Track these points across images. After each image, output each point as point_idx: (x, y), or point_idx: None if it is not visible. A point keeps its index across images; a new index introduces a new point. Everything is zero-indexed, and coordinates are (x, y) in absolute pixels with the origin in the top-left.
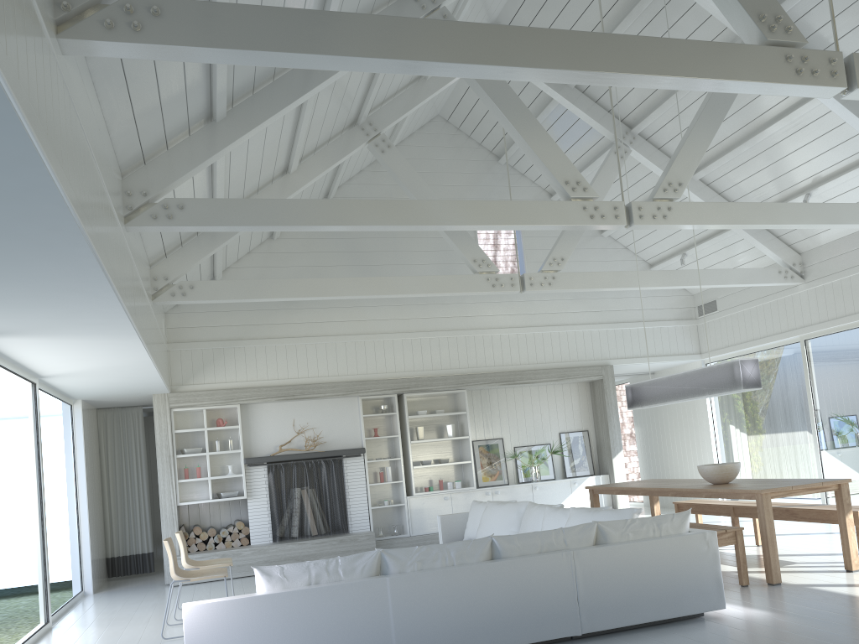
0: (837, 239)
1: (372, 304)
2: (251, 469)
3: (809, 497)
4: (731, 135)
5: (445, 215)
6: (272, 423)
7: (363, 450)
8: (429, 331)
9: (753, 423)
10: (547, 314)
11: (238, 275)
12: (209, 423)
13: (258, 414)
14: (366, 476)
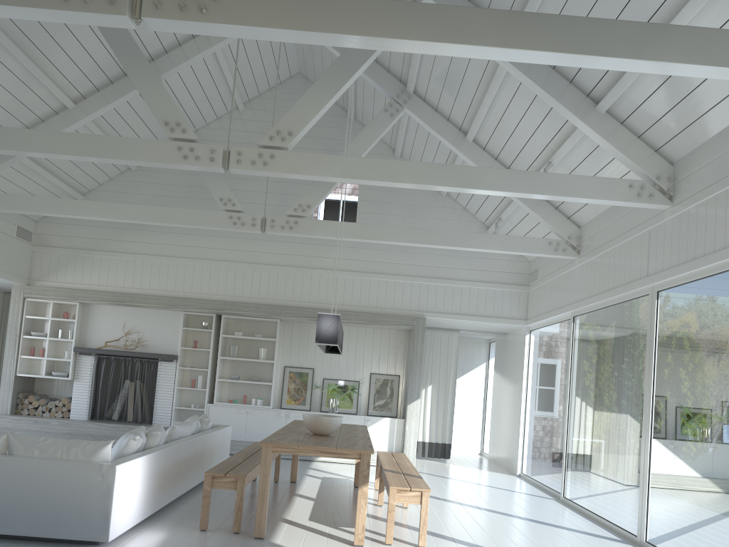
0: (599, 214)
1: (207, 234)
2: (81, 357)
3: (559, 478)
4: (474, 97)
5: (38, 144)
6: (106, 323)
7: (173, 357)
8: (253, 263)
9: (543, 394)
10: (370, 262)
11: (99, 197)
12: (62, 315)
13: (97, 313)
14: (175, 380)
